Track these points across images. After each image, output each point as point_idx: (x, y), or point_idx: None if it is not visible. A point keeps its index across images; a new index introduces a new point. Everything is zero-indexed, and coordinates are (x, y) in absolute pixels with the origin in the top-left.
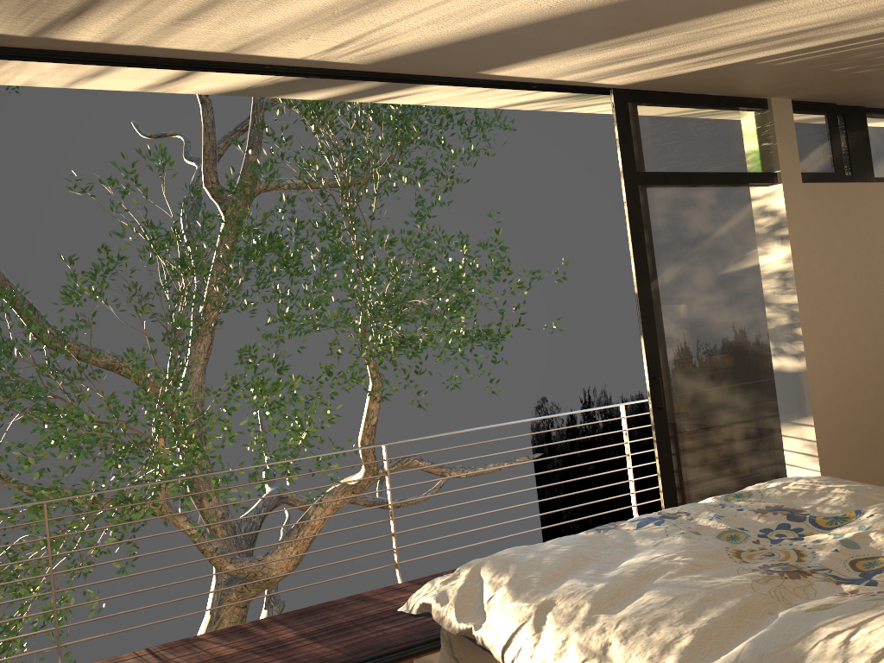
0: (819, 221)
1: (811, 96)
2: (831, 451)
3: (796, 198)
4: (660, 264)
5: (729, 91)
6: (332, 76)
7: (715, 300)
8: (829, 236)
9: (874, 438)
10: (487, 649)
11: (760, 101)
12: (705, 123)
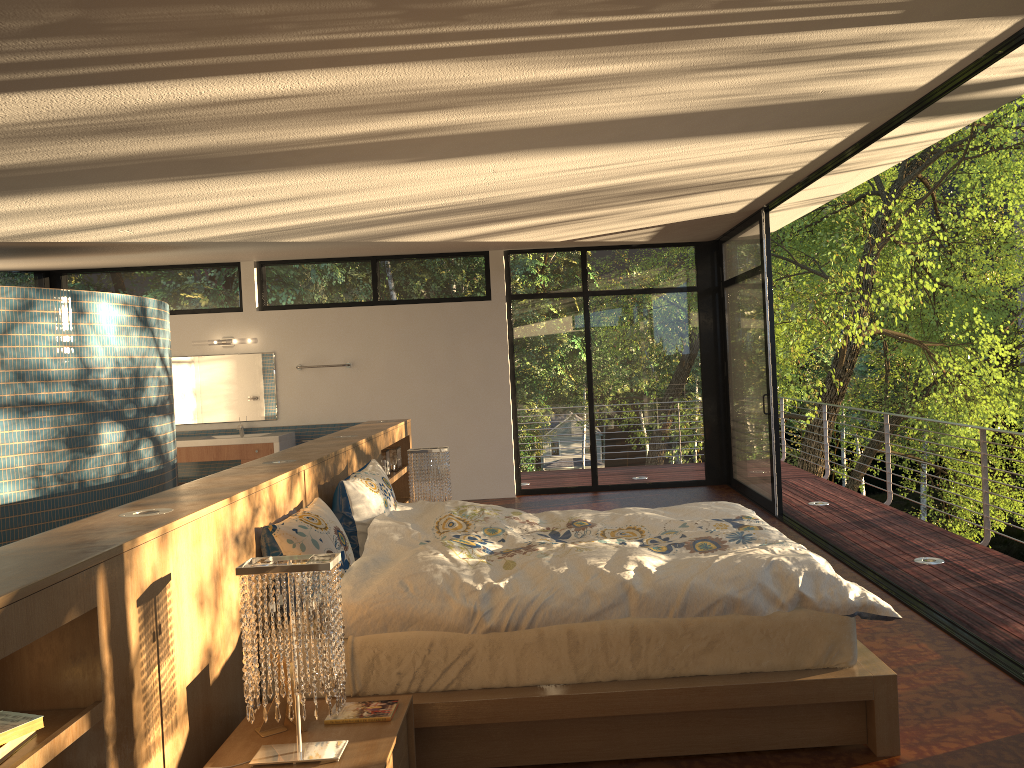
0: None
1: None
2: None
3: None
4: None
5: None
6: (901, 121)
7: None
8: None
9: None
10: None
11: None
12: None
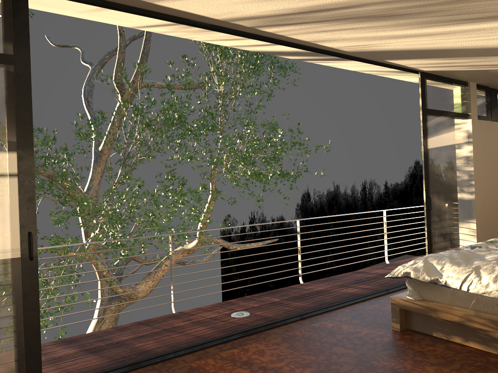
0: (482, 136)
1: (485, 83)
2: (480, 234)
3: (475, 125)
4: (431, 149)
5: (459, 78)
6: (328, 54)
7: (447, 166)
8: (484, 143)
9: (494, 230)
10: (445, 285)
11: (466, 82)
12: (448, 90)
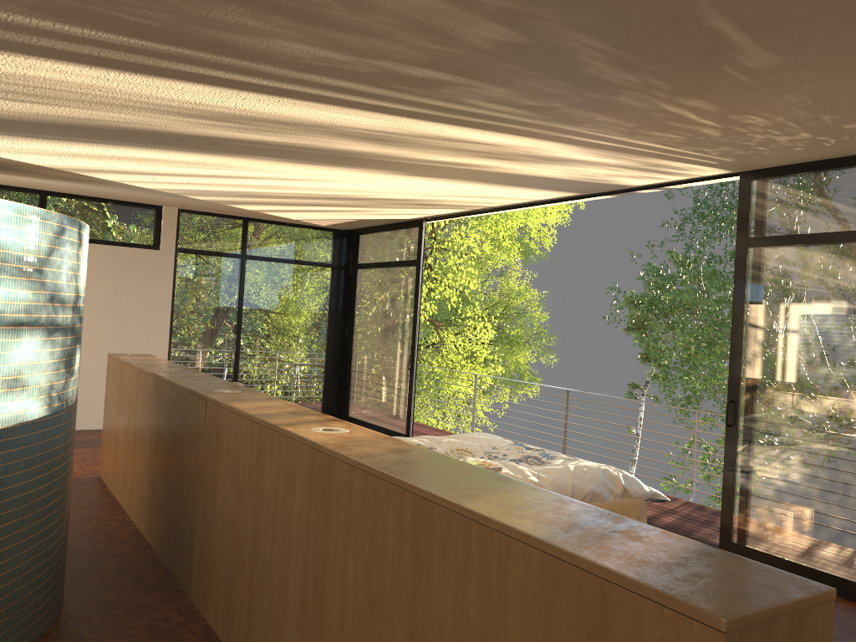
0: None
1: None
2: None
3: None
4: (755, 313)
5: (837, 155)
6: (594, 196)
7: (803, 351)
8: None
9: None
10: None
11: None
12: (827, 186)
